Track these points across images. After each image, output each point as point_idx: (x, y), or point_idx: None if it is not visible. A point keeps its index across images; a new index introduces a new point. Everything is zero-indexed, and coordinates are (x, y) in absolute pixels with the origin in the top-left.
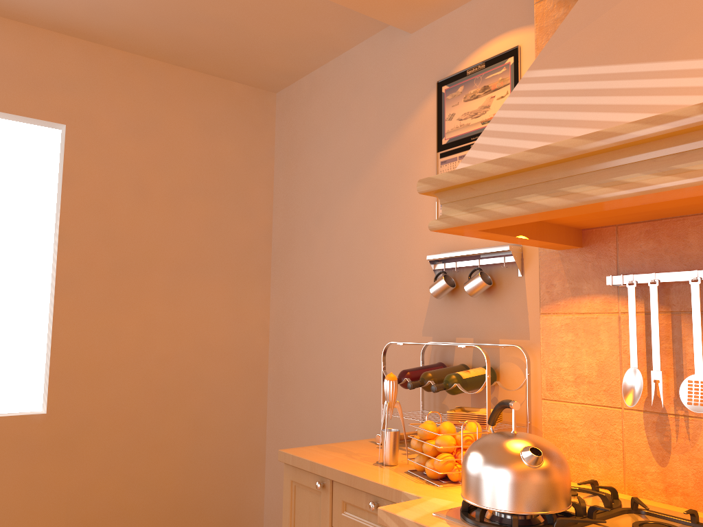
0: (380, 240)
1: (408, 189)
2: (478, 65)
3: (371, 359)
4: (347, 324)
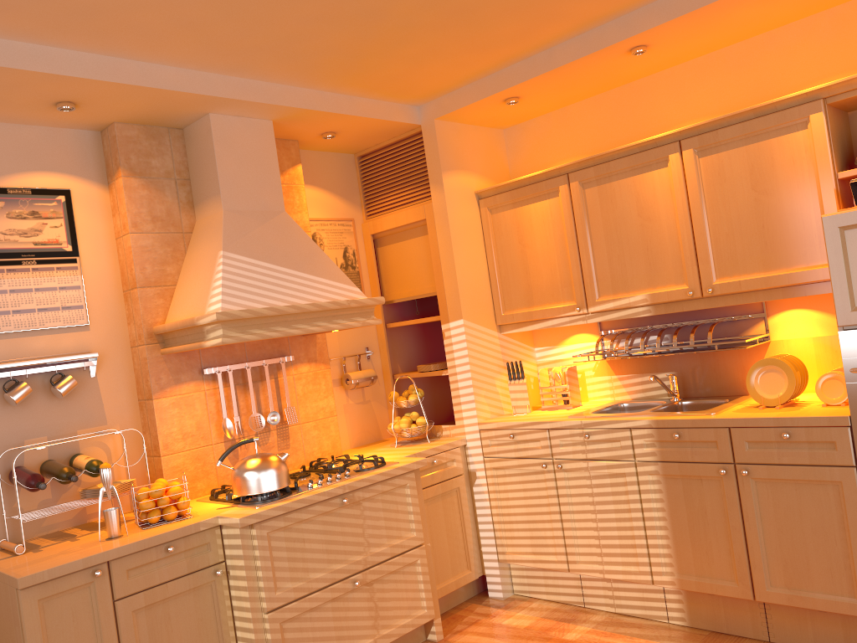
0: None
1: None
2: (23, 189)
3: None
4: None
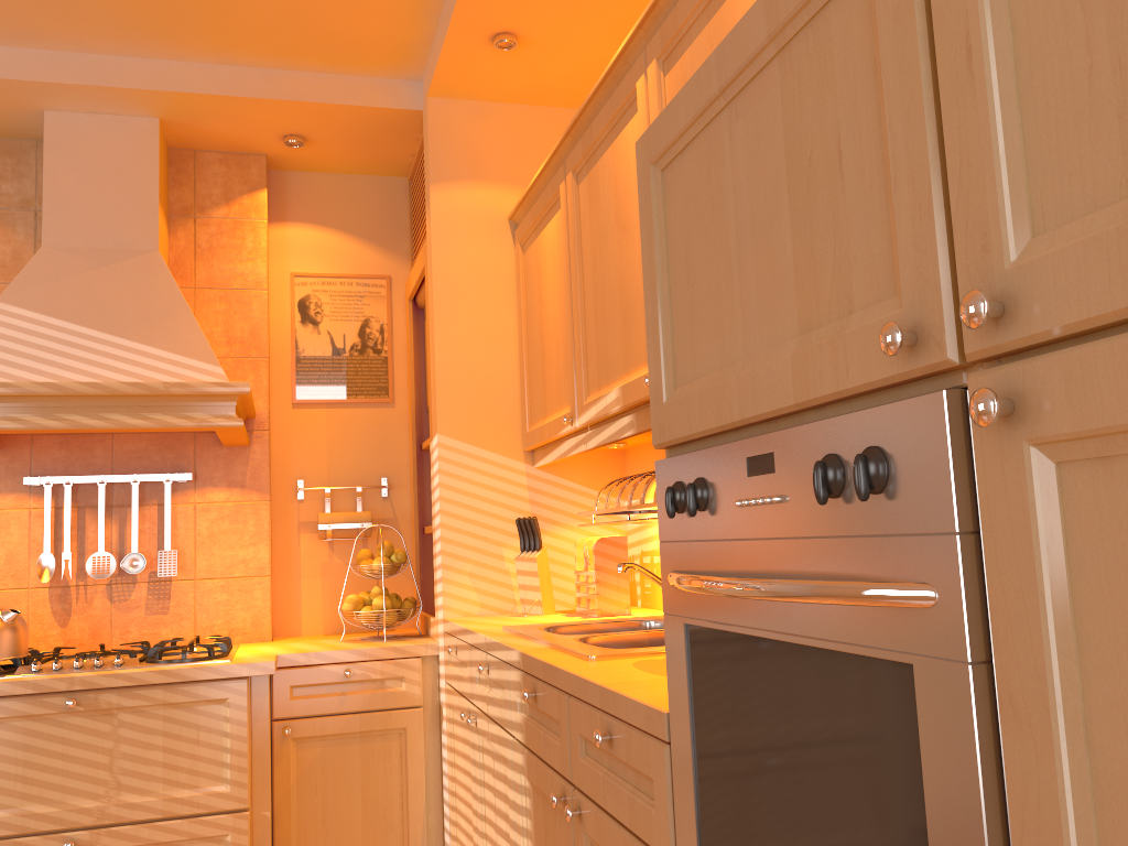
0: None
1: None
2: None
3: None
4: None
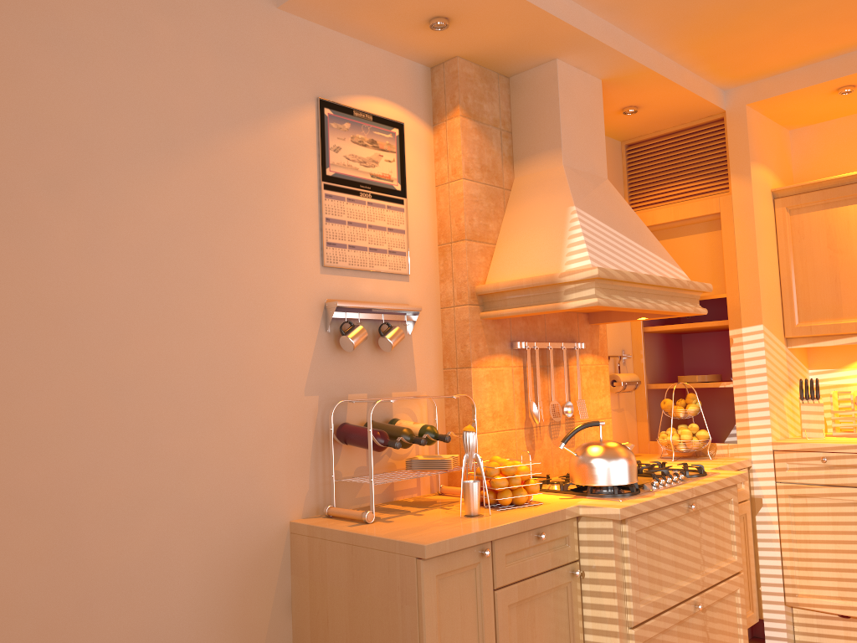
0: (229, 263)
1: (277, 208)
2: (366, 114)
3: (216, 437)
4: (154, 386)
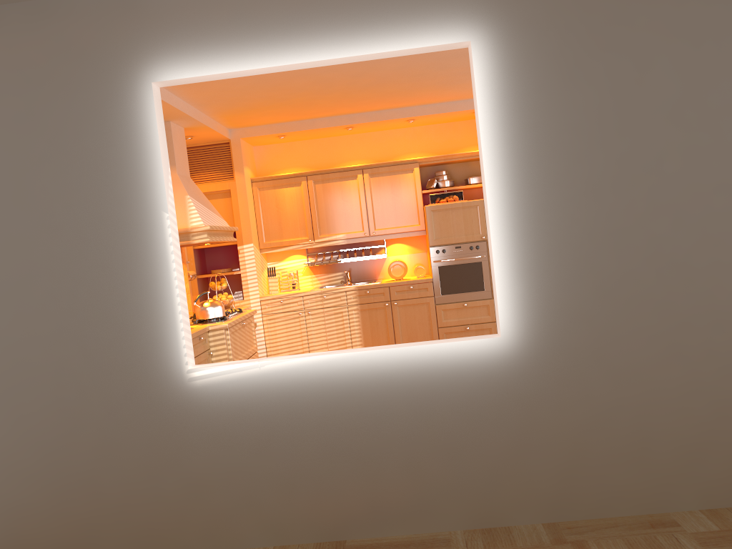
0: None
1: None
2: None
3: None
4: None
